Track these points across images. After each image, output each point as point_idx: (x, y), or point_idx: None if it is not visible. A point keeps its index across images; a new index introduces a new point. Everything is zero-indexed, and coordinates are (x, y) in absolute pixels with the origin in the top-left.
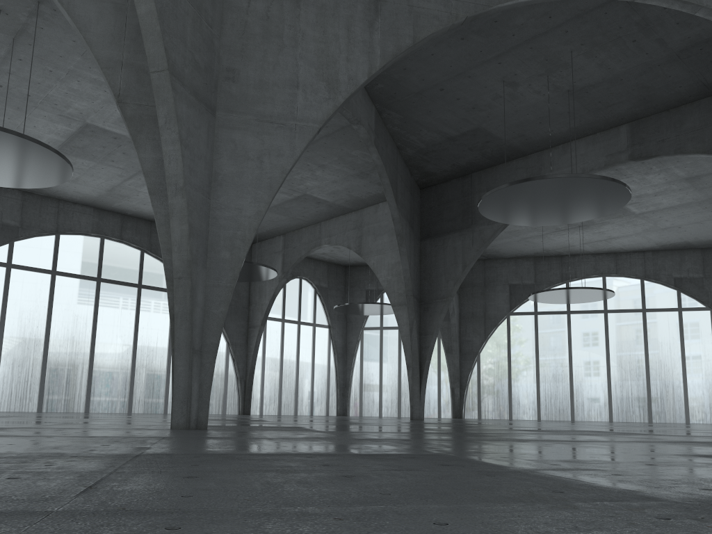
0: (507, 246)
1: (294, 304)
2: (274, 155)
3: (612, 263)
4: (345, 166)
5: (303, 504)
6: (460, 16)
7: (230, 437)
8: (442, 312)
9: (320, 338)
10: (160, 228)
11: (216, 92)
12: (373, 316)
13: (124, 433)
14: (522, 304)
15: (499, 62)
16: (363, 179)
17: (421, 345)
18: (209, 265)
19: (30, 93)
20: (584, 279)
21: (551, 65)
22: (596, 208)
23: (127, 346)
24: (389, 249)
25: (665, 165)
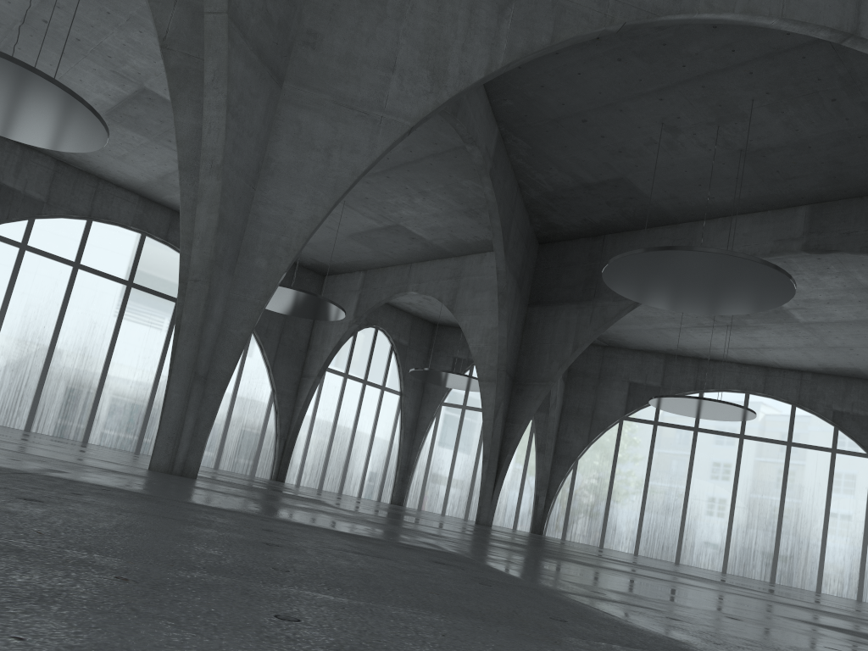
0: (635, 334)
1: (363, 359)
2: (347, 150)
3: (761, 379)
4: (451, 198)
5: (115, 554)
6: (617, 20)
7: (207, 488)
8: (538, 398)
9: (387, 405)
10: (185, 214)
11: (288, 58)
12: (457, 391)
13: (75, 459)
14: (641, 409)
15: (661, 99)
16: (471, 218)
17: (505, 435)
18: (238, 273)
19: (80, 37)
20: (722, 393)
21: (725, 113)
22: (749, 301)
23: (149, 371)
24: (487, 310)
25: (846, 267)
